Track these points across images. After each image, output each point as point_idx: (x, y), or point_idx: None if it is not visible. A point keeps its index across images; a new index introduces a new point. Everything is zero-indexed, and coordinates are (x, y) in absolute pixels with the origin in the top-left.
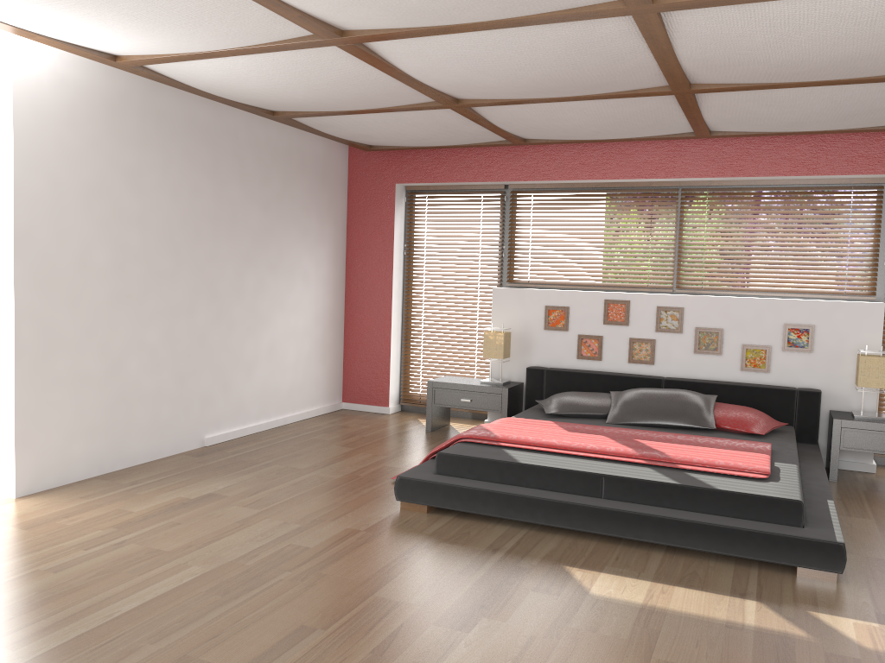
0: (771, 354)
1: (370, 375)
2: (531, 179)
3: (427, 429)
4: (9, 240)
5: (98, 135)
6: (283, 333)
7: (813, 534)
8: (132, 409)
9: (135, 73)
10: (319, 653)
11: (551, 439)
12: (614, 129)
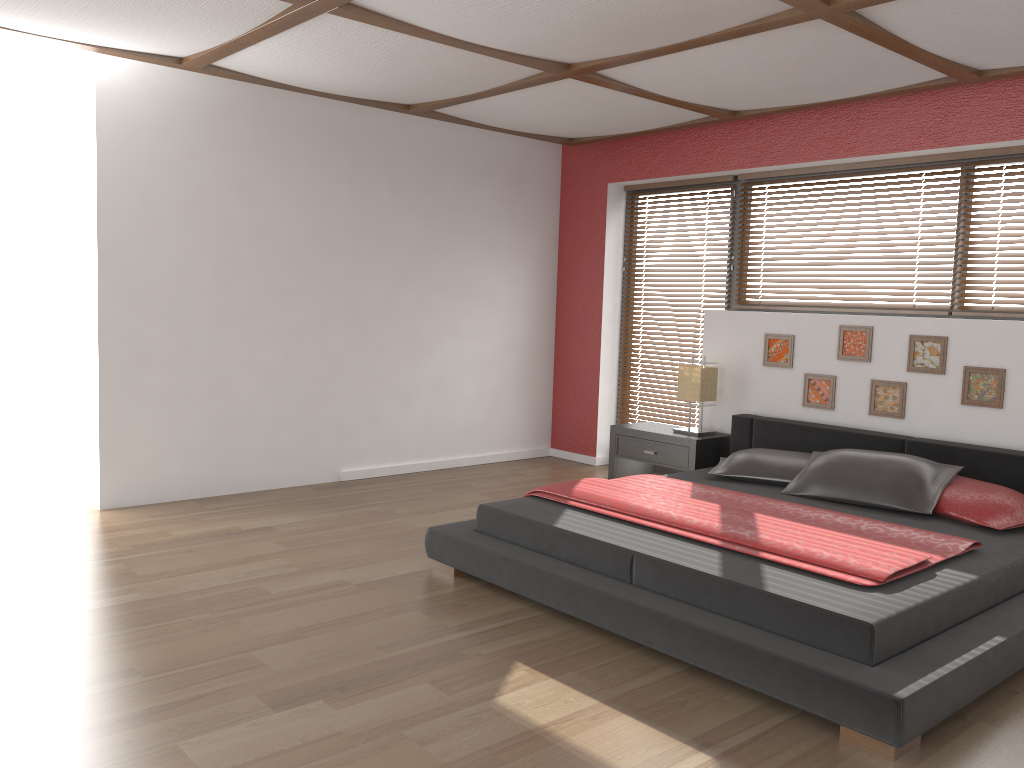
0: None
1: (578, 418)
2: (757, 166)
3: None
4: (95, 254)
5: (198, 145)
6: (457, 362)
7: (870, 678)
8: (243, 433)
9: (216, 75)
10: (99, 699)
11: (632, 503)
12: (808, 83)
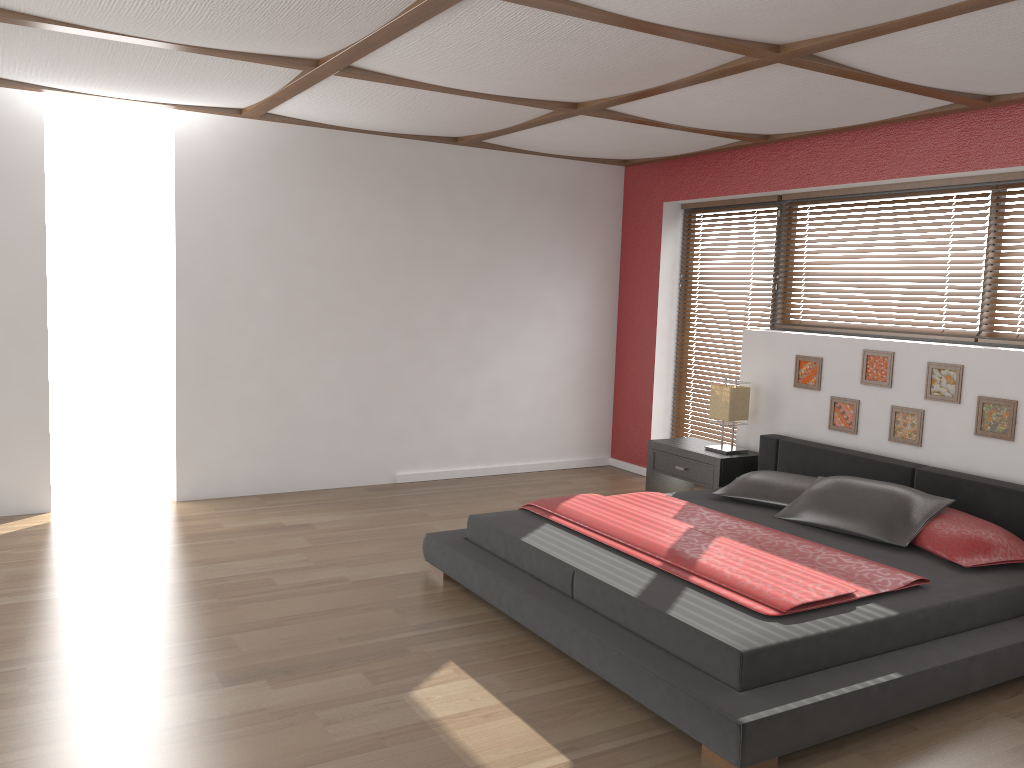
0: None
1: (634, 430)
2: (795, 187)
3: None
4: (174, 280)
5: (265, 182)
6: (513, 374)
7: (727, 702)
8: (304, 437)
9: (275, 121)
10: (94, 664)
11: (604, 521)
12: (809, 114)
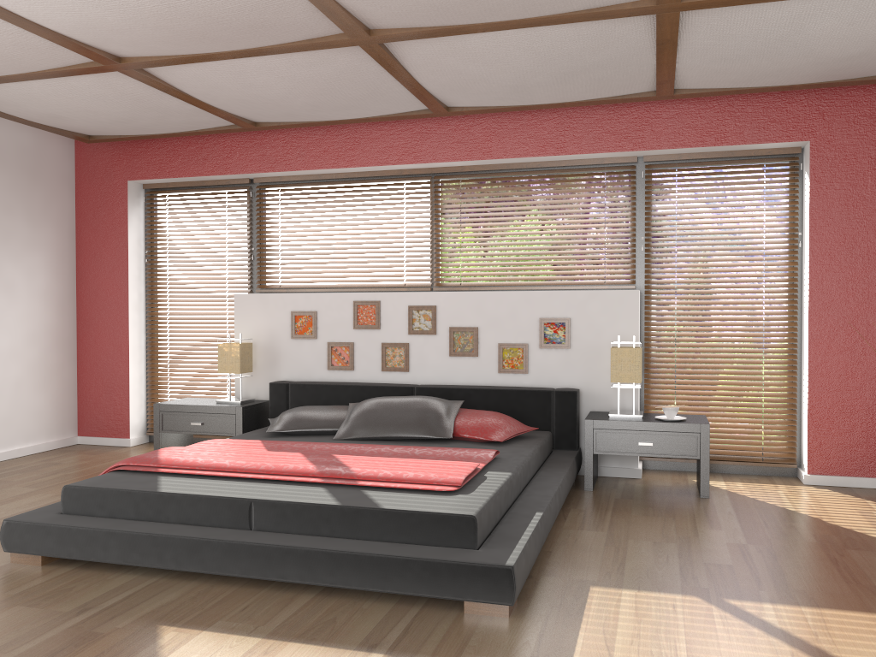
0: (528, 352)
1: (108, 403)
2: (273, 170)
3: None
4: None
5: None
6: None
7: (483, 557)
8: None
9: None
10: None
11: (224, 460)
12: (330, 101)
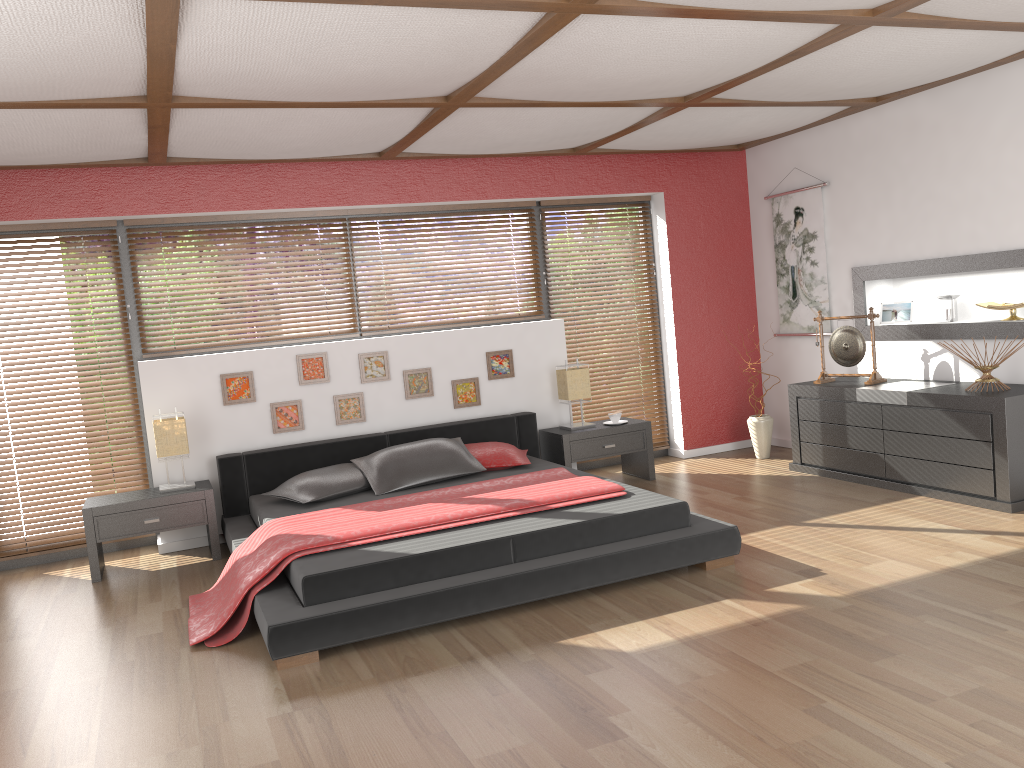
0: (479, 385)
1: None
2: (167, 212)
3: (95, 579)
4: None
5: None
6: None
7: (709, 527)
8: None
9: None
10: None
11: (401, 521)
12: (323, 146)
